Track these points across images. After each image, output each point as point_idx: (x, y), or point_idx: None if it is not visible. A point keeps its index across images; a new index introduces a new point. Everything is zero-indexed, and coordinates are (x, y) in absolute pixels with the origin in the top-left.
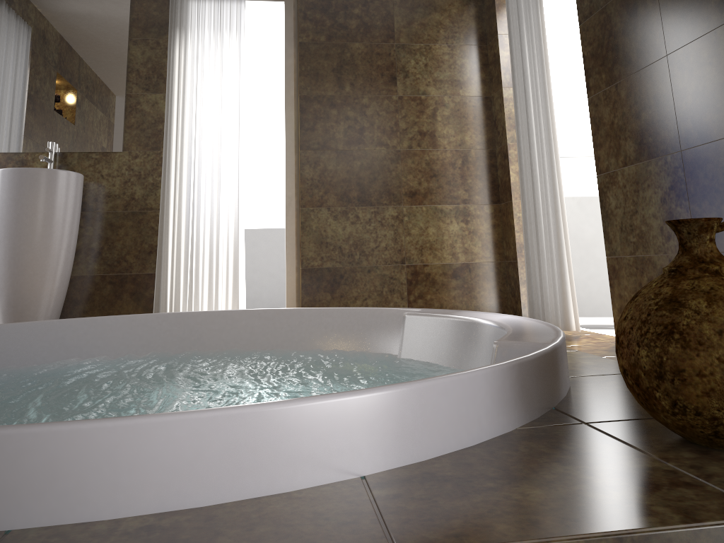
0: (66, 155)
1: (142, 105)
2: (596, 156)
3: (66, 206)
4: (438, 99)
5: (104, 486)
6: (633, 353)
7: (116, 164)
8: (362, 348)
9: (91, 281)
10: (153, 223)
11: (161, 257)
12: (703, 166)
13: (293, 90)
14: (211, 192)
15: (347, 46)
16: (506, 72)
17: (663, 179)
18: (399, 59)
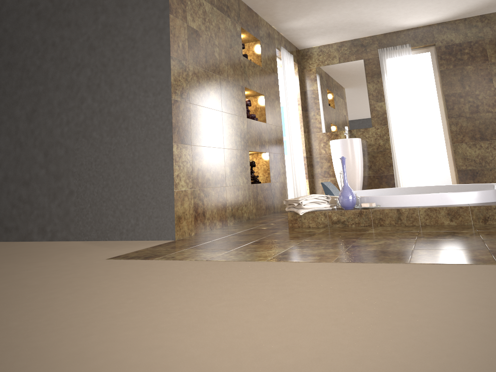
0: (351, 131)
1: (376, 108)
2: None
3: (358, 151)
4: None
5: (429, 201)
6: None
7: (370, 132)
8: None
9: (369, 178)
10: (389, 154)
11: (395, 167)
12: None
13: (440, 91)
14: (411, 140)
15: (464, 68)
16: None
17: None
18: (492, 70)
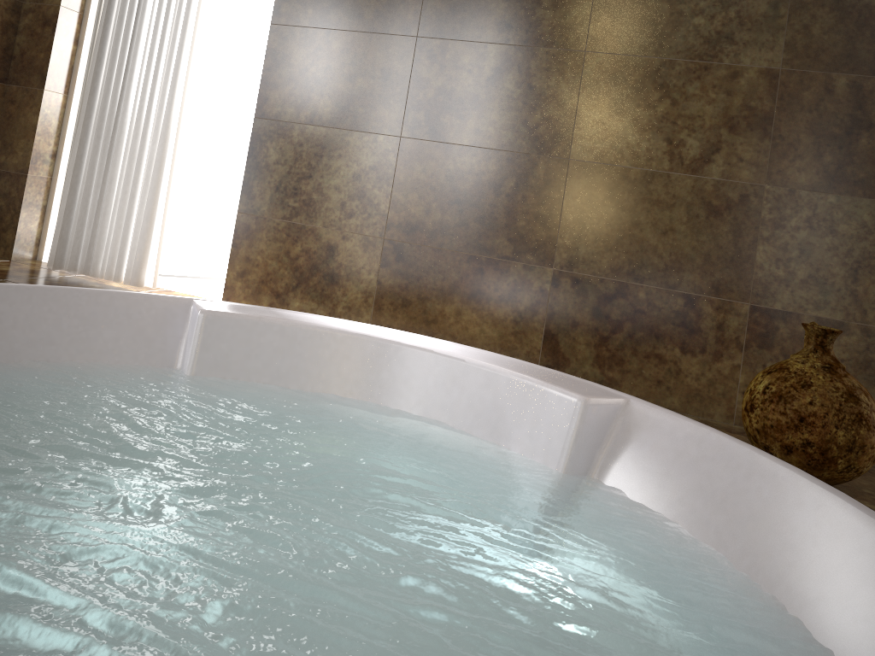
0: None
1: None
2: (262, 95)
3: None
4: None
5: None
6: (830, 433)
7: None
8: (88, 357)
9: None
10: None
11: None
12: (425, 161)
13: None
14: None
15: None
16: None
17: (365, 156)
18: None
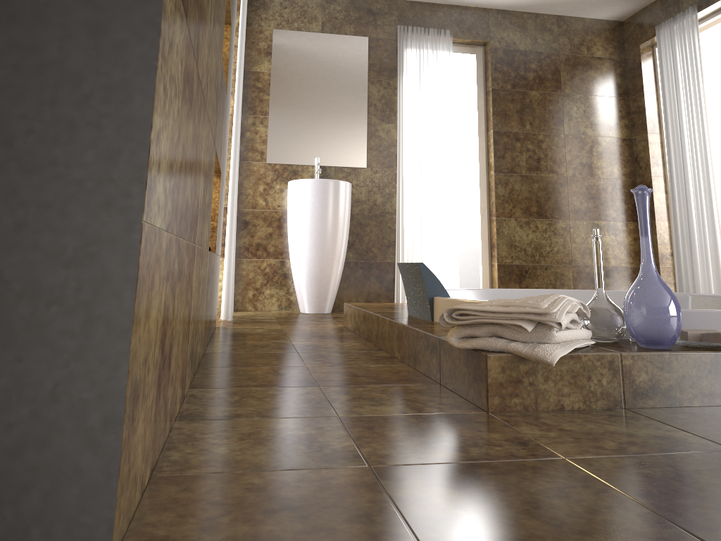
0: (325, 168)
1: (379, 132)
2: None
3: (348, 208)
4: (594, 138)
5: None
6: None
7: (362, 177)
8: None
9: (347, 266)
10: (390, 223)
11: (399, 250)
12: None
13: (483, 125)
14: (433, 202)
15: (526, 93)
16: (650, 121)
17: None
18: (564, 105)
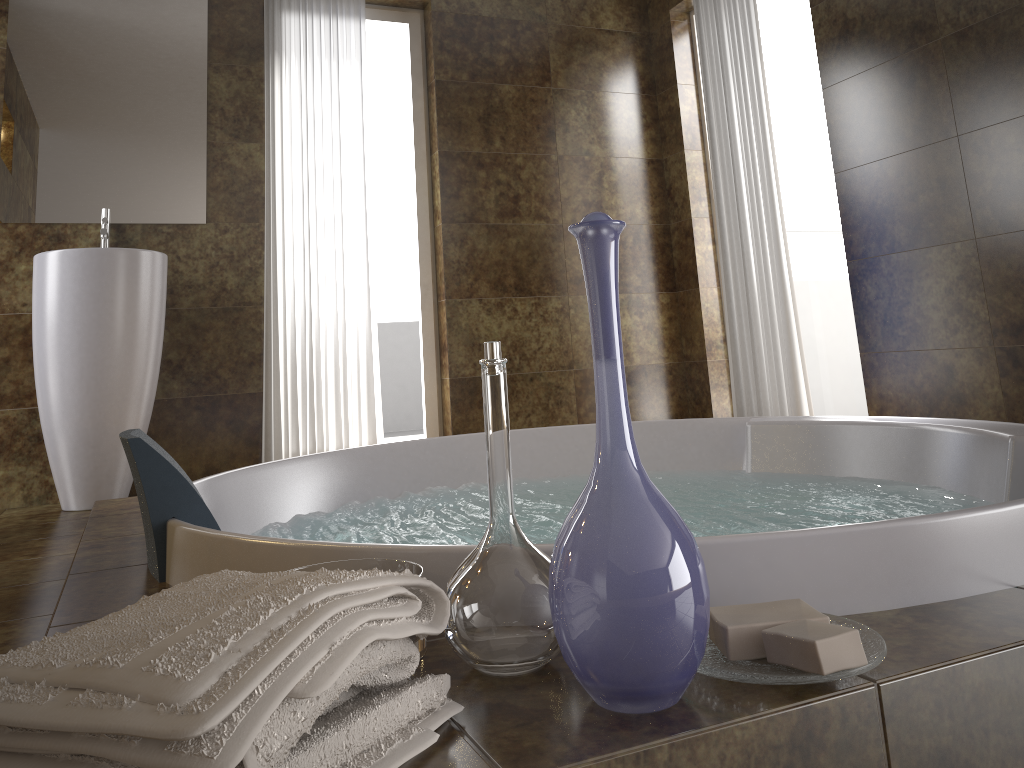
0: (124, 228)
1: (231, 159)
2: (846, 240)
3: (158, 301)
4: (604, 161)
5: None
6: None
7: (197, 241)
8: (682, 466)
9: (170, 407)
10: (254, 323)
11: (270, 369)
12: (1006, 256)
13: (424, 143)
14: (333, 280)
15: (495, 88)
16: (688, 131)
17: (949, 268)
18: (557, 108)
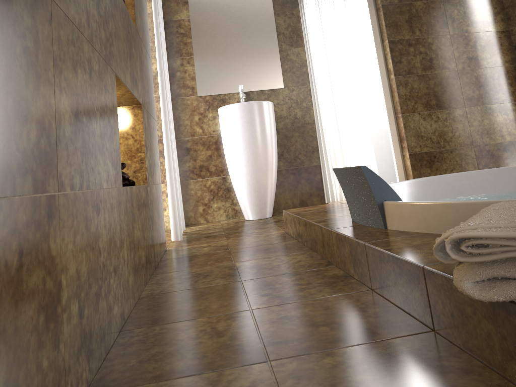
0: (249, 93)
1: (290, 56)
2: None
3: (273, 124)
4: (476, 34)
5: None
6: None
7: (281, 96)
8: None
9: (280, 174)
10: (311, 132)
11: (322, 153)
12: None
13: (378, 37)
14: (345, 109)
15: (412, 4)
16: None
17: None
18: (446, 10)
